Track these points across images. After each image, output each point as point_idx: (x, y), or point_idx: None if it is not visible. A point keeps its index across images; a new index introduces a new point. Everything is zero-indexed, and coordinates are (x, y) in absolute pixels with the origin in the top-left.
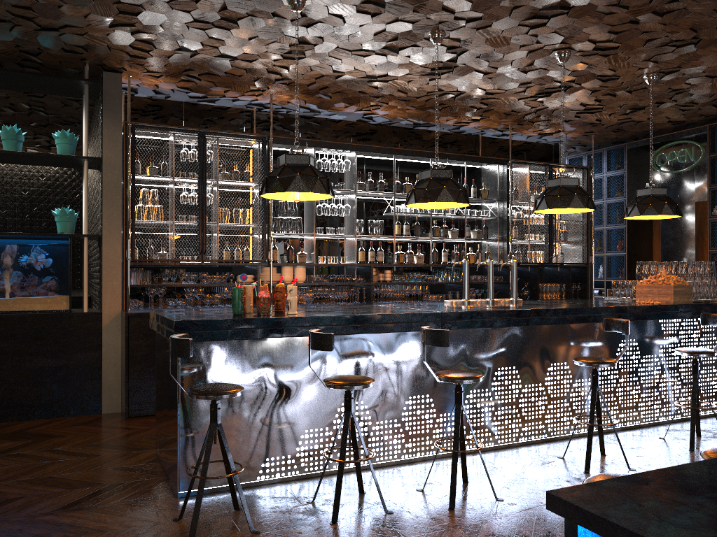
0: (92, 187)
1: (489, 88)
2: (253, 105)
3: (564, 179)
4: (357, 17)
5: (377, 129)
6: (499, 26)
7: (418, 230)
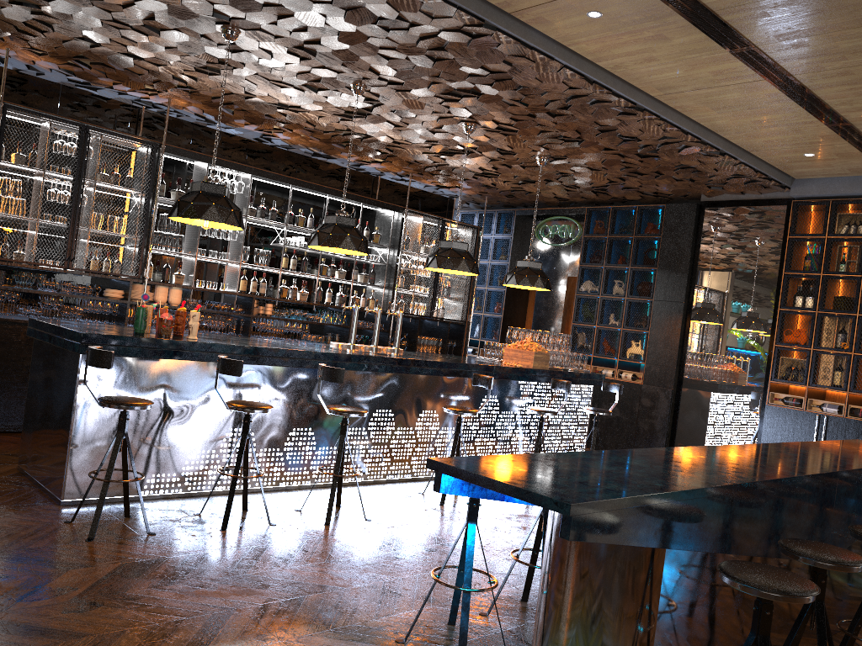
0: None
1: (397, 138)
2: (142, 102)
3: (456, 242)
4: (286, 56)
5: (274, 152)
6: (417, 93)
7: (305, 266)
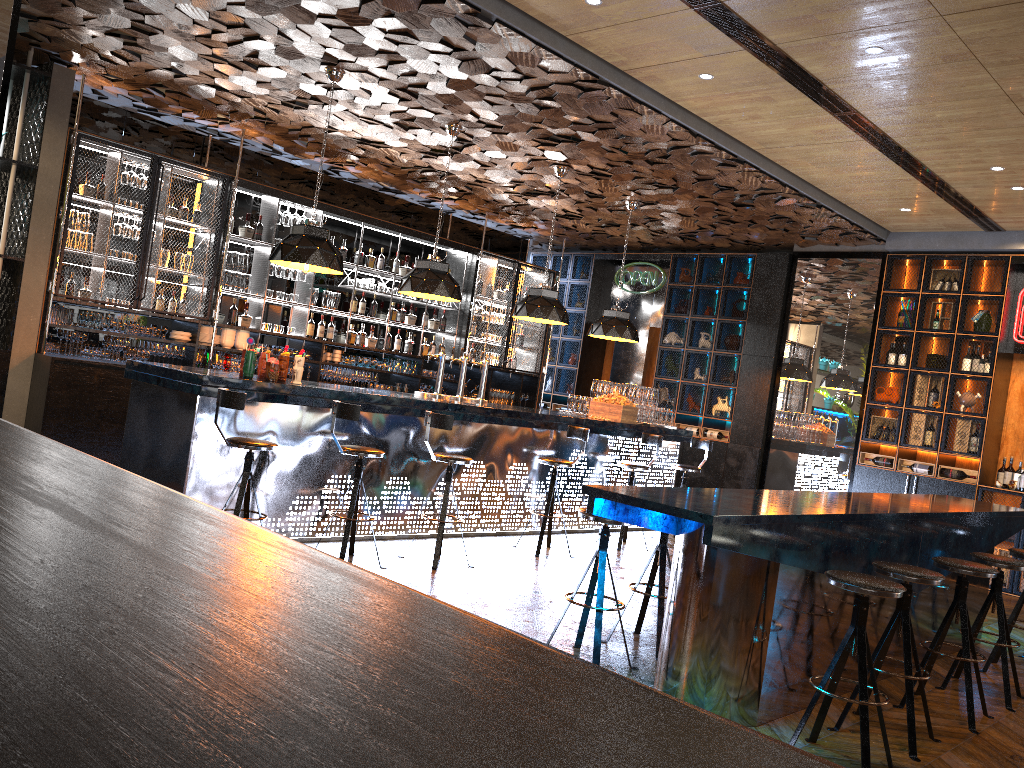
0: None
1: (481, 177)
2: (208, 130)
3: (546, 290)
4: (385, 96)
5: (343, 186)
6: (514, 136)
7: (375, 310)
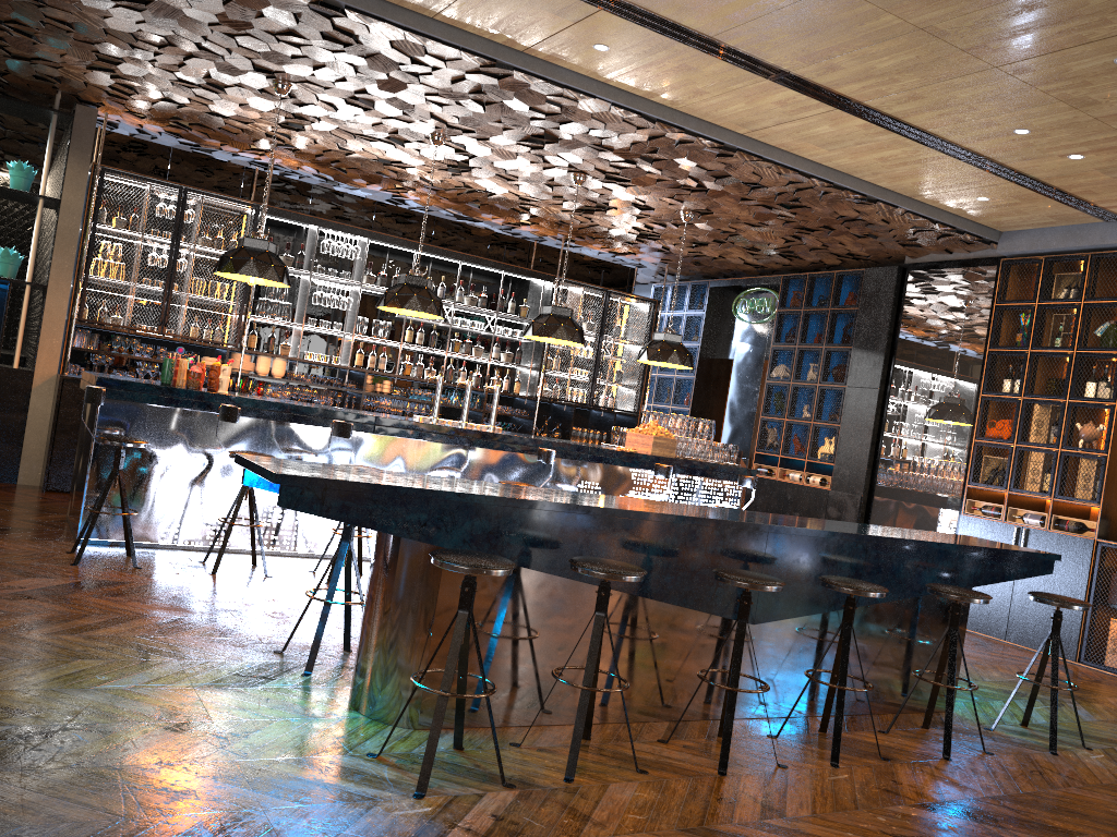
0: (47, 226)
1: (522, 194)
2: (258, 163)
3: (556, 308)
4: (349, 107)
5: (406, 215)
6: (497, 141)
7: (434, 341)
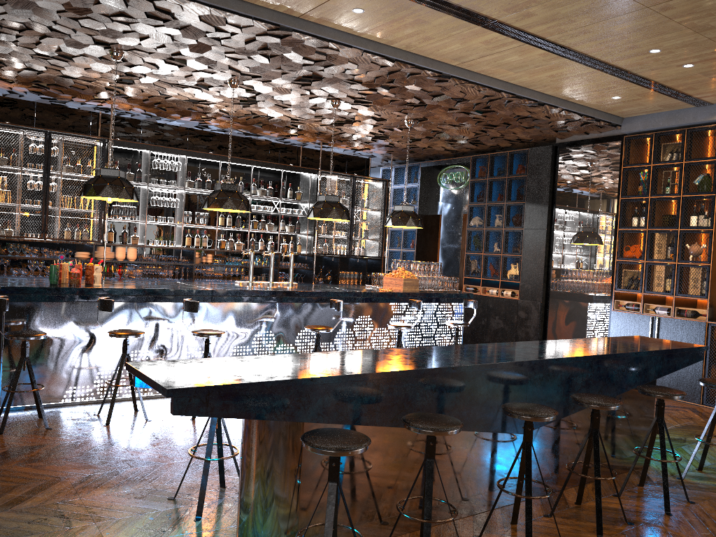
0: None
1: (293, 116)
2: (100, 108)
3: (328, 196)
4: (167, 66)
5: (210, 136)
6: (277, 82)
7: (239, 222)
